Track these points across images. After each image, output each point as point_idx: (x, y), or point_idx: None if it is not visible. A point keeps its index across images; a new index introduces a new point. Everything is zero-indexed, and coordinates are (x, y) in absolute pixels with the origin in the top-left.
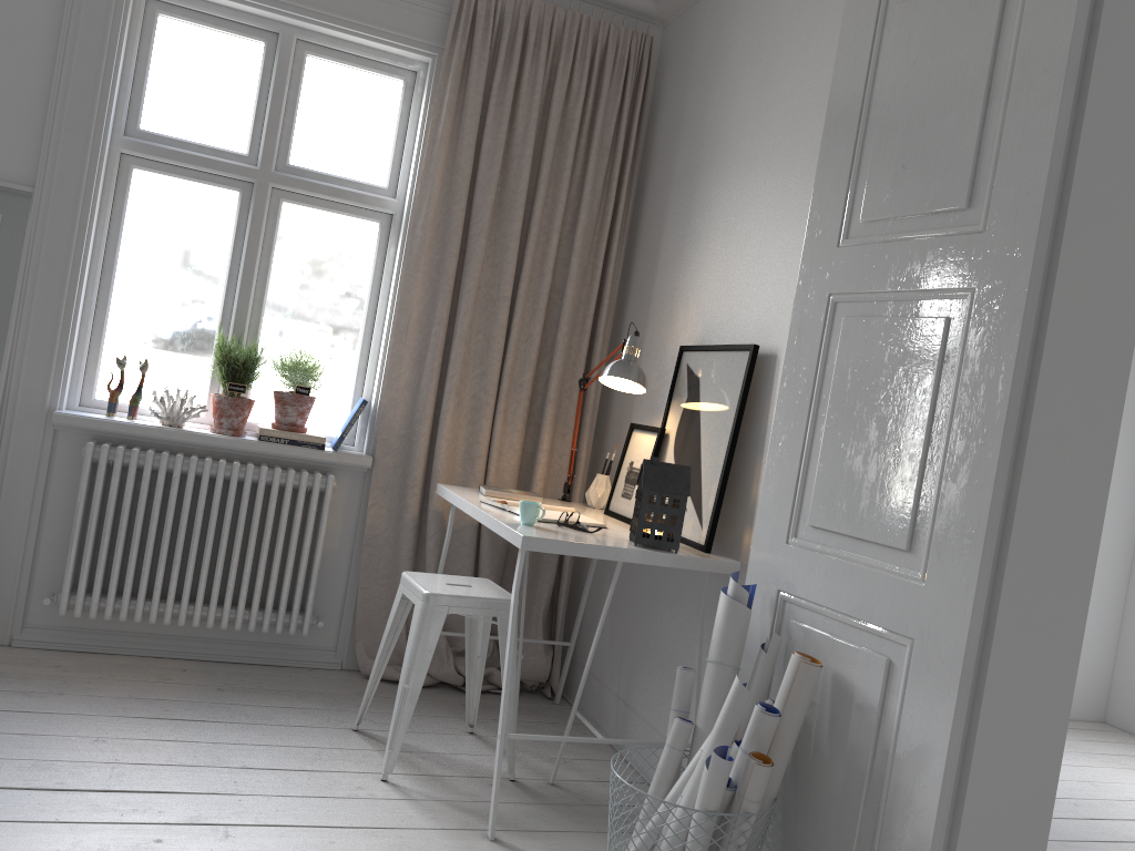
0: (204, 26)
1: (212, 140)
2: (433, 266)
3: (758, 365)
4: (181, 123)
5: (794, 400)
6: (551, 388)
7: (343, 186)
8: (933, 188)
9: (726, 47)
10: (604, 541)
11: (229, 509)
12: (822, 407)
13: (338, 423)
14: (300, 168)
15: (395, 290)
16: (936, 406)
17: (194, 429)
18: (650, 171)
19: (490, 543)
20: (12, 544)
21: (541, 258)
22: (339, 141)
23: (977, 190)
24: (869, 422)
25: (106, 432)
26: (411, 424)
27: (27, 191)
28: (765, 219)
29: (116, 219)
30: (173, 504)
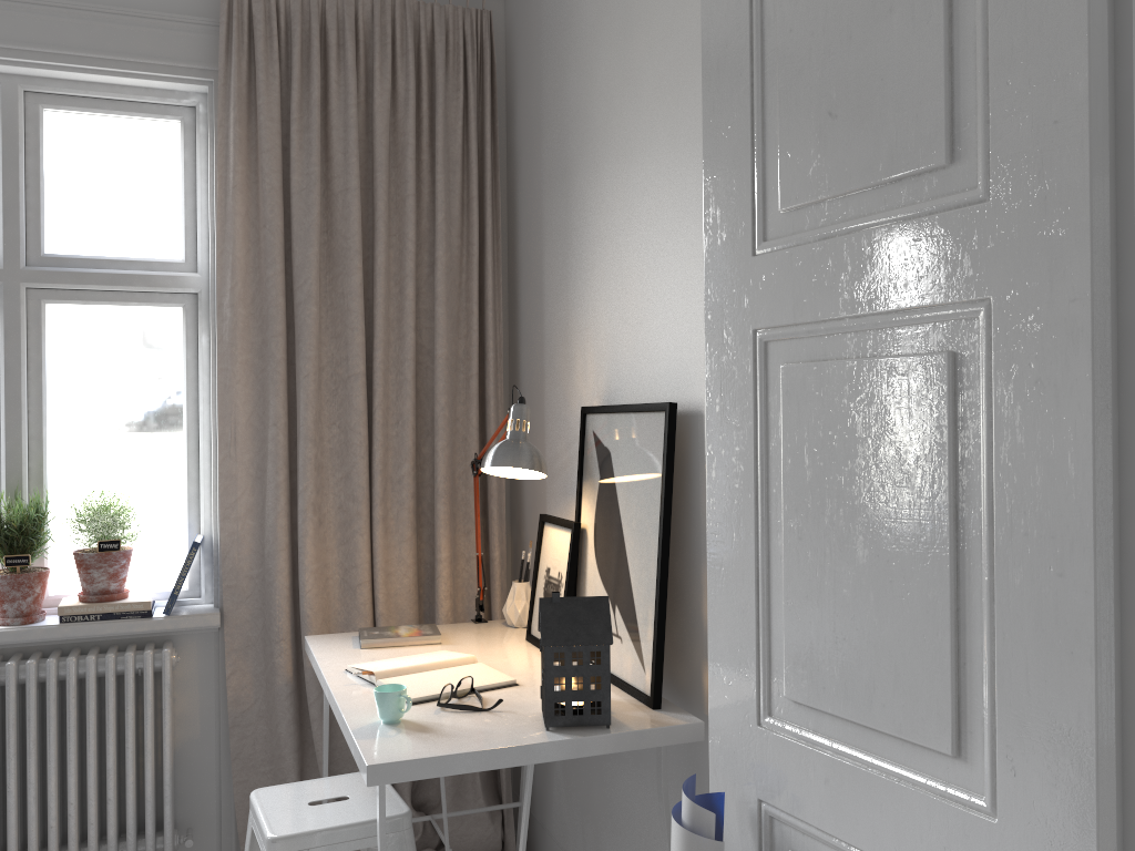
0: None
1: None
2: (256, 351)
3: (682, 427)
4: None
5: (731, 498)
6: (438, 478)
7: (123, 269)
8: (886, 140)
9: (574, 2)
10: (501, 732)
11: (32, 724)
12: (775, 507)
13: (176, 572)
14: (62, 257)
15: (214, 391)
16: (958, 504)
17: None
18: (517, 180)
19: None
20: None
21: (397, 315)
22: (109, 212)
23: (961, 130)
24: (852, 534)
25: None
26: (264, 560)
27: None
28: (657, 223)
29: None
30: None
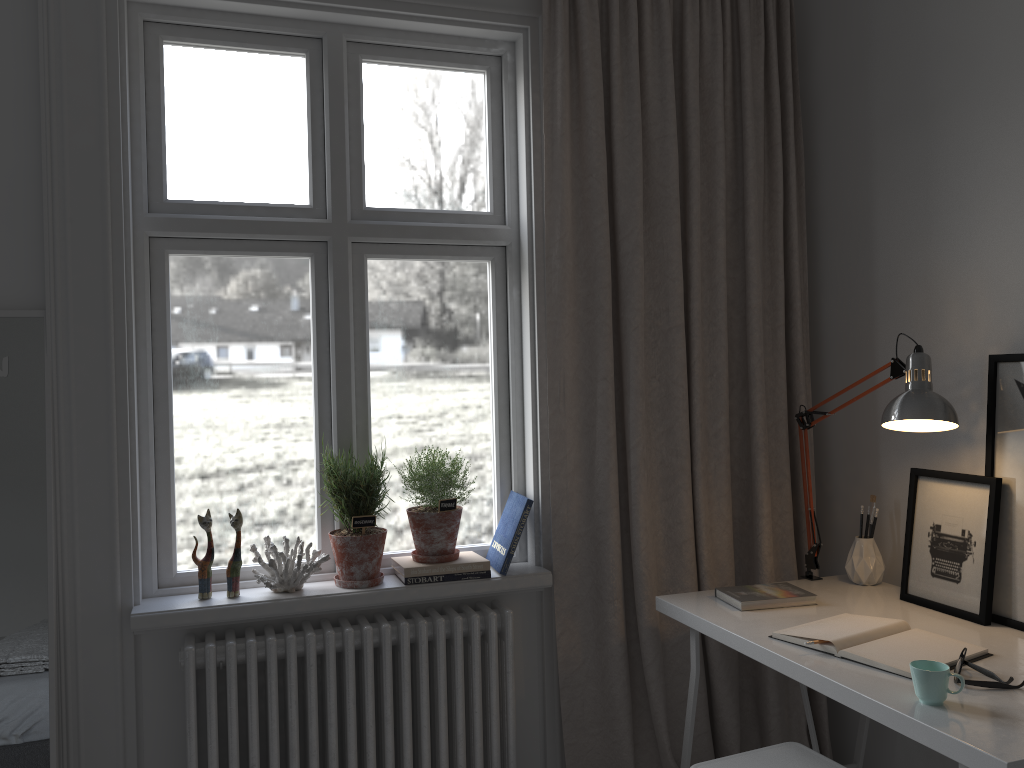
0: (224, 46)
1: (262, 195)
2: (580, 304)
3: None
4: (218, 181)
5: None
6: (757, 431)
7: (438, 222)
8: None
9: None
10: None
11: (389, 690)
12: None
13: (487, 529)
14: (381, 210)
15: (532, 345)
16: None
17: (315, 586)
18: (815, 125)
19: (721, 651)
20: None
21: (707, 265)
22: (421, 164)
23: None
24: None
25: (205, 622)
26: (593, 518)
27: (35, 316)
28: None
29: (160, 327)
30: (315, 703)
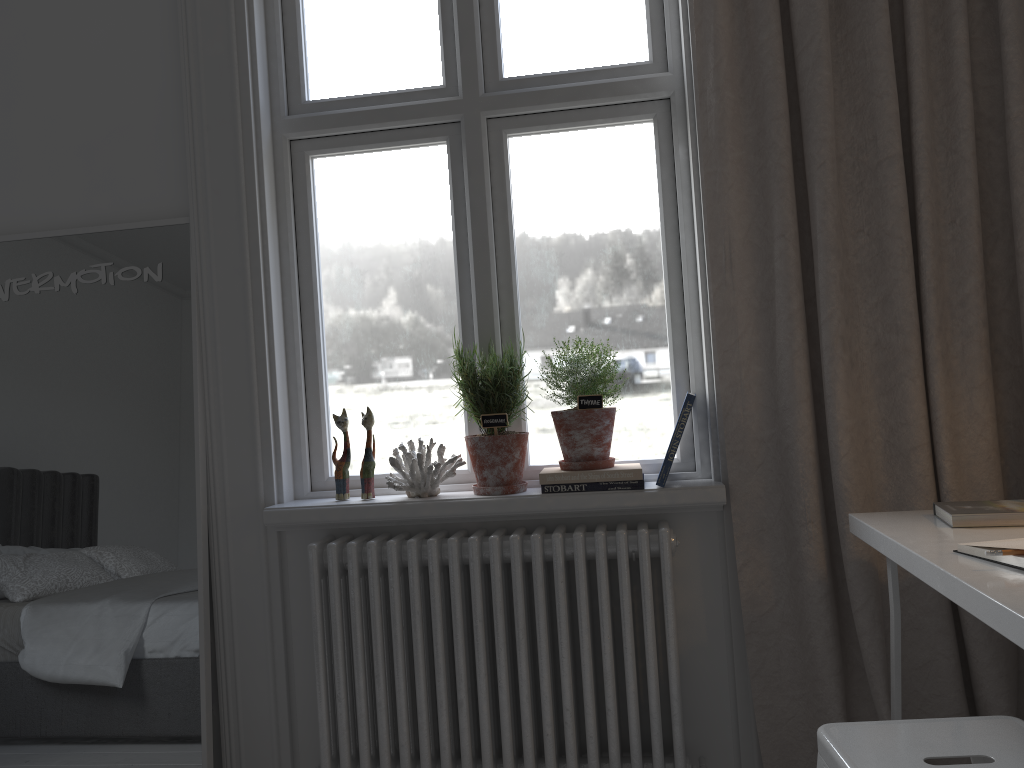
0: None
1: (396, 83)
2: (750, 147)
3: None
4: (354, 76)
5: None
6: None
7: (585, 82)
8: None
9: None
10: None
11: (519, 610)
12: None
13: (664, 440)
14: (519, 78)
15: (698, 209)
16: None
17: (454, 493)
18: None
19: None
20: (260, 699)
21: (941, 73)
22: (566, 20)
23: None
24: None
25: (337, 523)
26: (777, 418)
27: (182, 223)
28: None
29: (303, 230)
30: (438, 616)
